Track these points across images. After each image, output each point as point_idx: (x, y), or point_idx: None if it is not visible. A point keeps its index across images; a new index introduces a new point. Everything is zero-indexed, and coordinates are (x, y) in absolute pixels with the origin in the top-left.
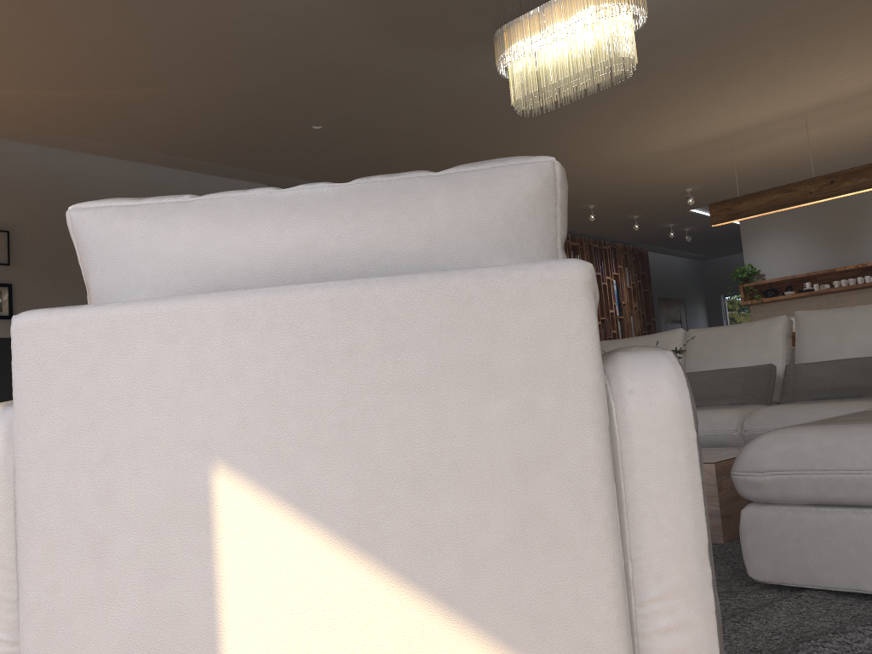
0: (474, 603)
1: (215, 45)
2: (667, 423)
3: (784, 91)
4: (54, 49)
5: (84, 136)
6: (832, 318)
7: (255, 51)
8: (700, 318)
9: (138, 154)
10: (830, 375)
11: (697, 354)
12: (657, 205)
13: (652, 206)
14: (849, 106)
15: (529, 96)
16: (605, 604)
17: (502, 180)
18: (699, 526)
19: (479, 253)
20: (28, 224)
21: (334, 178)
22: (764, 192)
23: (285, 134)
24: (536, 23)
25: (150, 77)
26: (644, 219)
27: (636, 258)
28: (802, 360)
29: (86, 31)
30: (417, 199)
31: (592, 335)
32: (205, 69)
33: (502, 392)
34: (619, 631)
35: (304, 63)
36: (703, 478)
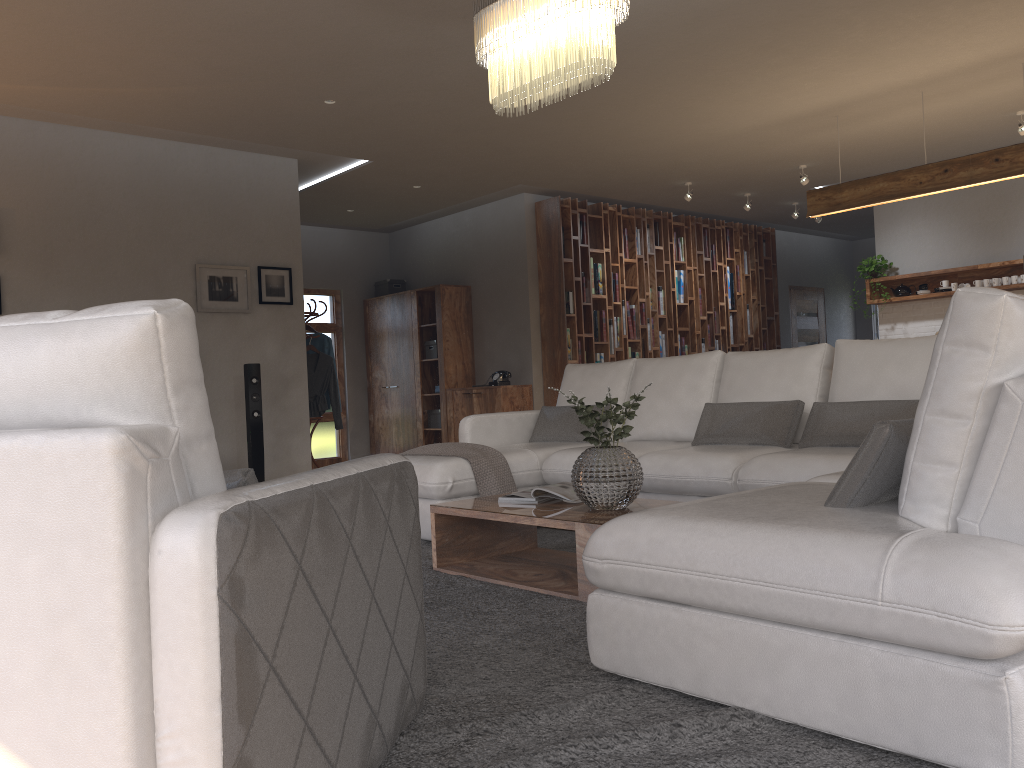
0: (7, 731)
1: (184, 22)
2: (185, 583)
3: (883, 62)
4: (8, 28)
5: (72, 112)
6: (870, 352)
7: (231, 27)
8: (843, 310)
9: (140, 128)
10: (852, 420)
11: (730, 382)
12: (770, 183)
13: (764, 183)
14: (973, 77)
15: (504, 96)
16: (114, 739)
17: (102, 333)
18: (210, 675)
19: (78, 402)
20: (17, 209)
21: (369, 153)
22: (869, 180)
23: (296, 109)
24: (511, 11)
25: (122, 53)
26: (759, 197)
27: (759, 240)
28: (834, 398)
29: (36, 9)
30: (24, 349)
31: (117, 502)
32: (181, 45)
33: (38, 549)
34: (125, 763)
35: (291, 38)
36: (231, 629)
